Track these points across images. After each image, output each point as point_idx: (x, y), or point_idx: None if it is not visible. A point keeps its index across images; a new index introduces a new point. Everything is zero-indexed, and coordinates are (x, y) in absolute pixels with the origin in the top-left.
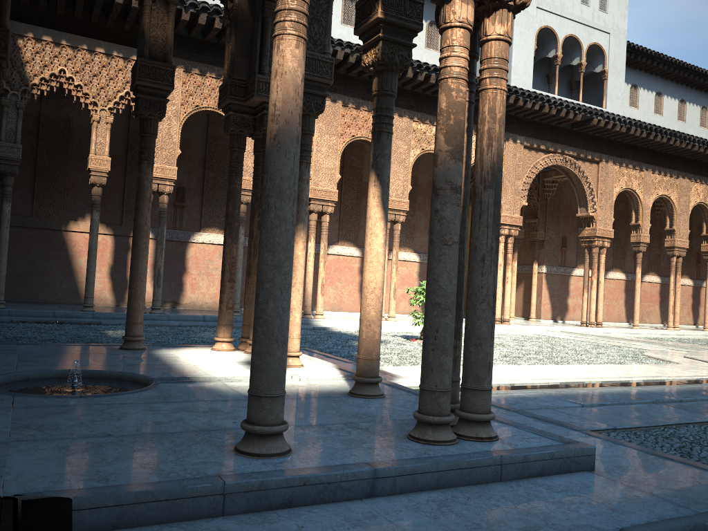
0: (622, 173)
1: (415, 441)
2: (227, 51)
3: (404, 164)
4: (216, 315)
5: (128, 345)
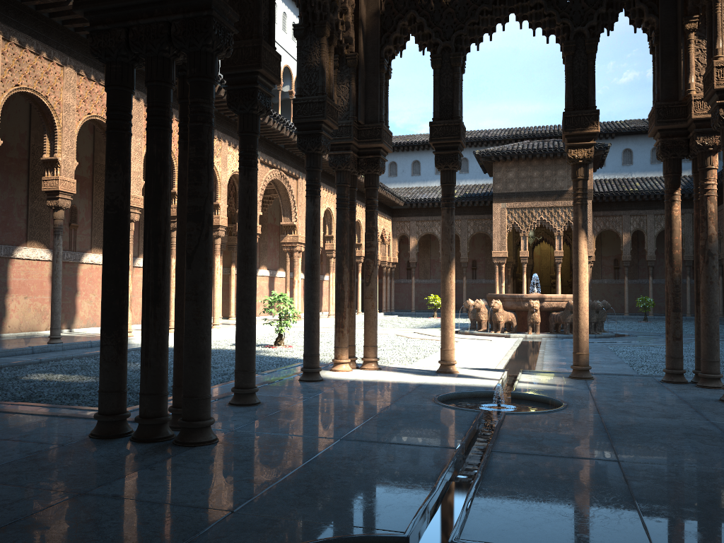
0: None
1: (717, 388)
2: (335, 91)
3: None
4: (44, 345)
5: (317, 377)
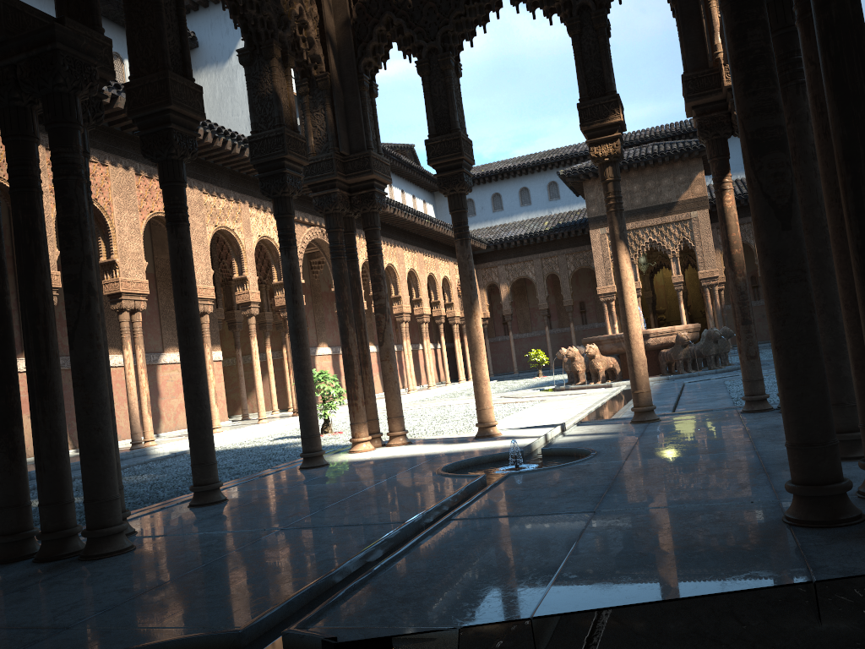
0: (362, 244)
1: None
2: (310, 121)
3: (204, 244)
4: None
5: (319, 461)
